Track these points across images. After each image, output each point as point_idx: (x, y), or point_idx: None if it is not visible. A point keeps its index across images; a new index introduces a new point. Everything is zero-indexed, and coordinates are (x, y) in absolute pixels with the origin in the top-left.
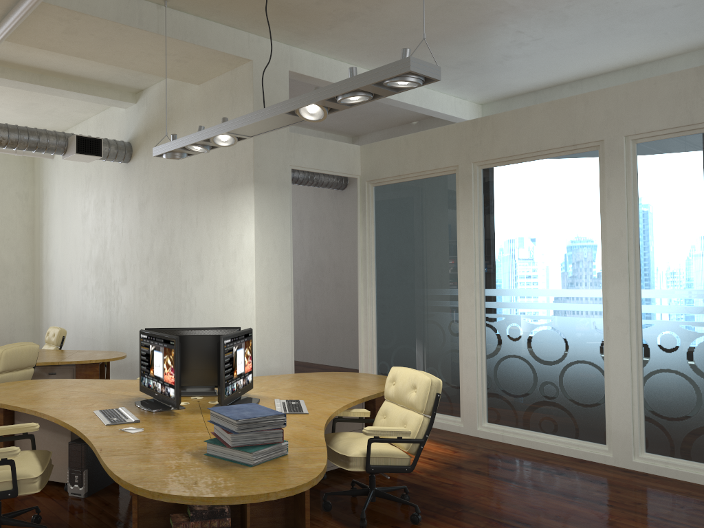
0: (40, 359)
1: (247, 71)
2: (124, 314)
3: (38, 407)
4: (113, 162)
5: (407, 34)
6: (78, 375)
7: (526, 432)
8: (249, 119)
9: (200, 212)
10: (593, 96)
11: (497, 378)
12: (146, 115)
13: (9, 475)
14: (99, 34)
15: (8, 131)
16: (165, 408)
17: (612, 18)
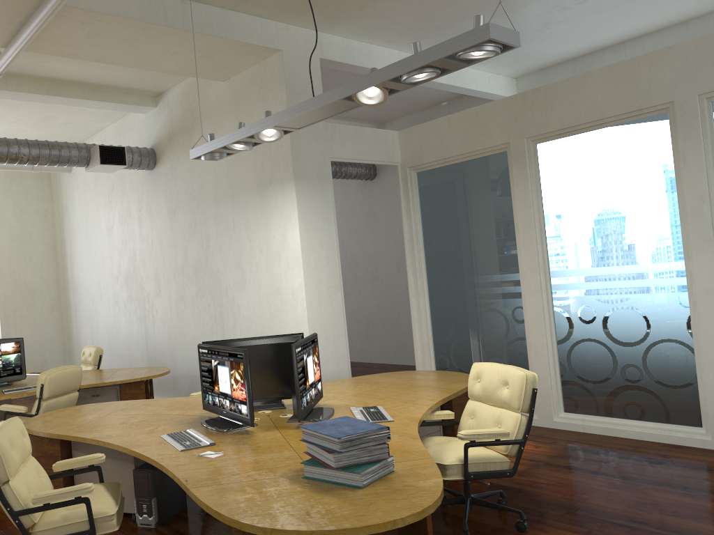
0: (82, 381)
1: (276, 62)
2: (161, 327)
3: (99, 435)
4: (136, 170)
5: (443, 9)
6: (123, 394)
7: (609, 420)
8: (299, 109)
9: (236, 214)
10: (658, 55)
11: (571, 364)
12: (168, 119)
13: (85, 514)
14: (122, 35)
15: (29, 147)
16: (237, 427)
17: None
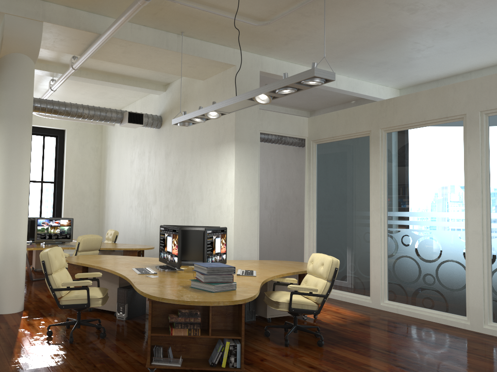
0: (103, 246)
1: (232, 72)
2: (154, 223)
3: (101, 265)
4: (150, 128)
5: (337, 46)
6: None
7: (413, 307)
8: (226, 102)
9: (202, 159)
10: (459, 85)
11: (394, 271)
12: (171, 99)
13: (86, 295)
14: (143, 53)
15: (88, 109)
16: (172, 269)
17: (481, 32)
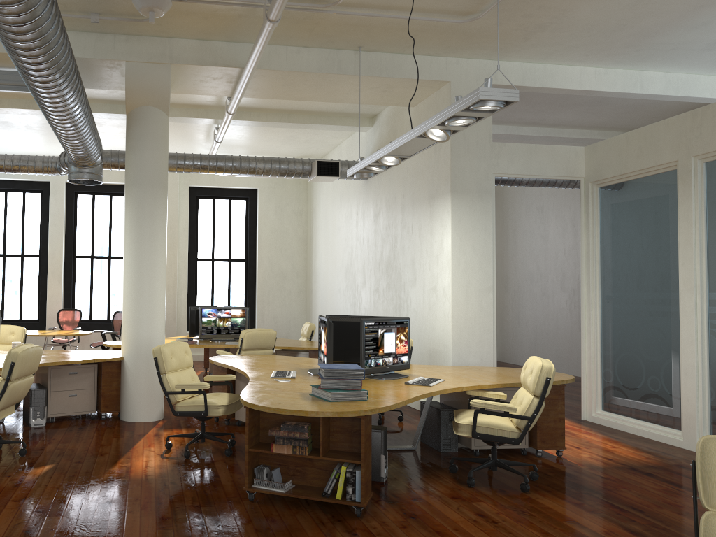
0: (283, 344)
1: (446, 91)
2: (363, 313)
3: (241, 366)
4: (357, 180)
5: (617, 30)
6: None
7: None
8: (396, 143)
9: (414, 220)
10: None
11: None
12: (378, 137)
13: (204, 401)
14: (309, 82)
15: (263, 162)
16: None
17: None
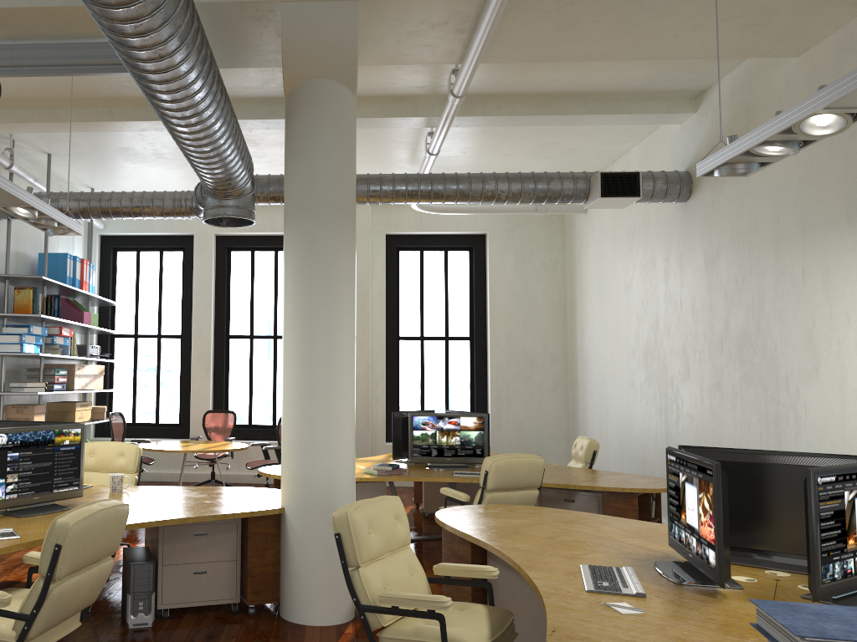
0: (552, 478)
1: None
2: (686, 425)
3: (504, 545)
4: (665, 204)
5: None
6: (605, 507)
7: None
8: None
9: (808, 261)
10: None
11: None
12: (711, 127)
13: (439, 635)
14: (607, 17)
15: (508, 181)
16: (702, 582)
17: None
